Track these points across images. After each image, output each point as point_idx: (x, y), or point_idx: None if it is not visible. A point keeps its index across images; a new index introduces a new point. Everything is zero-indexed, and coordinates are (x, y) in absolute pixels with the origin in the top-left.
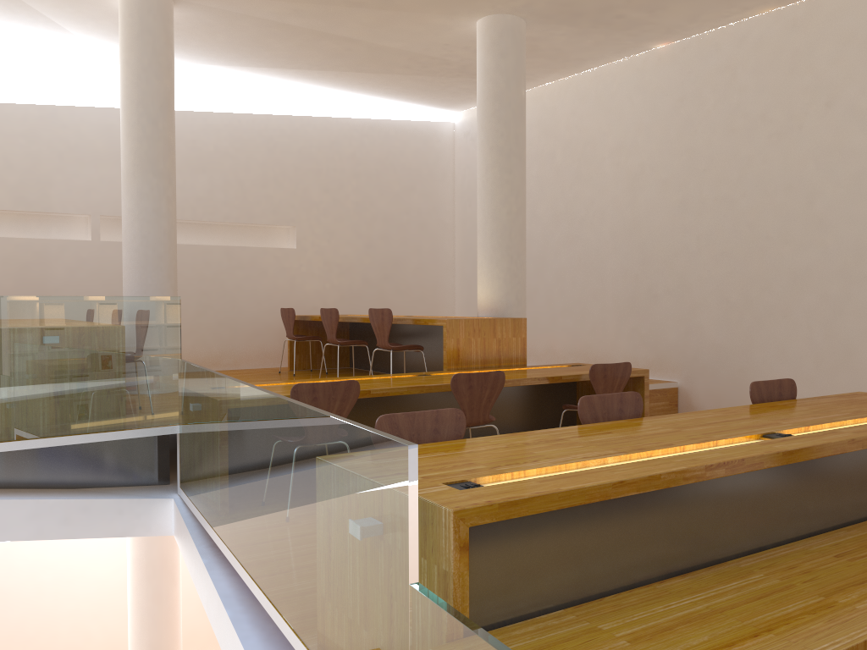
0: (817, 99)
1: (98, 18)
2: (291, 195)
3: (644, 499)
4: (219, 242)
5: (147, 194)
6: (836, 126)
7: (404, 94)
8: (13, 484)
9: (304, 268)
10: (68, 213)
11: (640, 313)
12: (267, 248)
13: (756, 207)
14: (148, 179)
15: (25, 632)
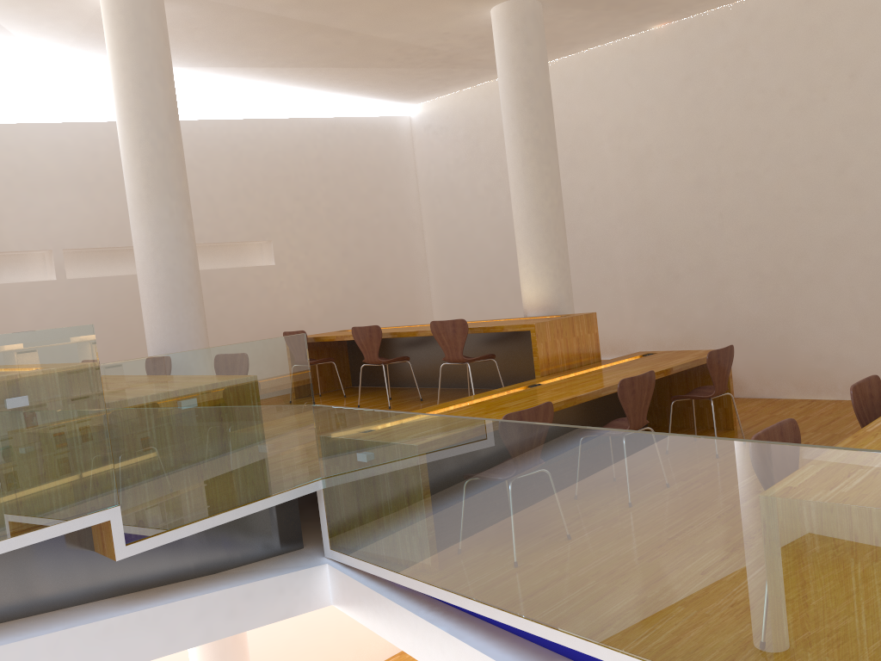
0: (840, 71)
1: (59, 17)
2: (263, 207)
3: None
4: None
5: (167, 219)
6: (863, 96)
7: (369, 89)
8: (154, 582)
9: (285, 285)
10: (25, 251)
11: (661, 294)
12: (245, 267)
13: (783, 180)
14: (166, 203)
15: None
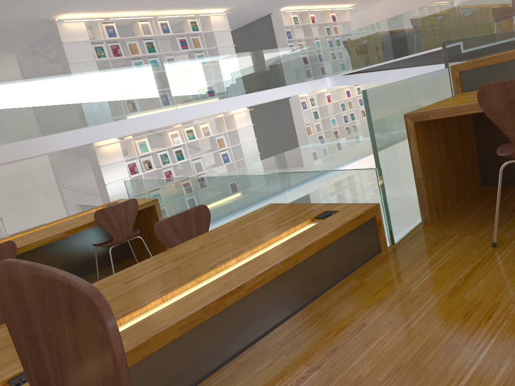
0: None
1: None
2: None
3: None
4: None
5: None
6: None
7: None
8: None
9: None
10: None
11: None
12: None
13: None
14: None
15: None
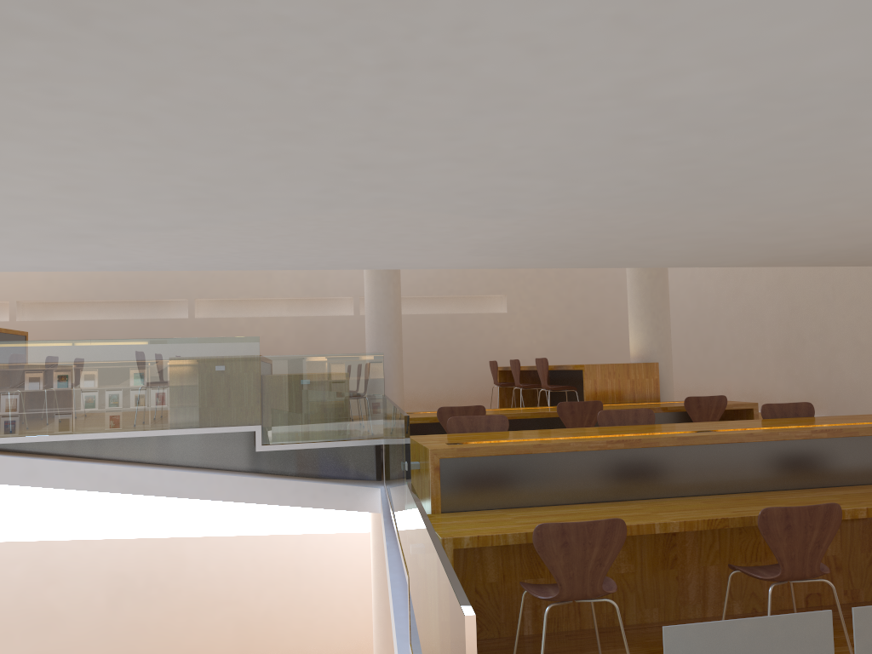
0: None
1: None
2: (501, 270)
3: (559, 456)
4: (447, 311)
5: (379, 282)
6: None
7: None
8: (286, 473)
9: (514, 328)
10: (338, 296)
11: (793, 356)
12: (483, 313)
13: None
14: (380, 271)
15: (312, 602)
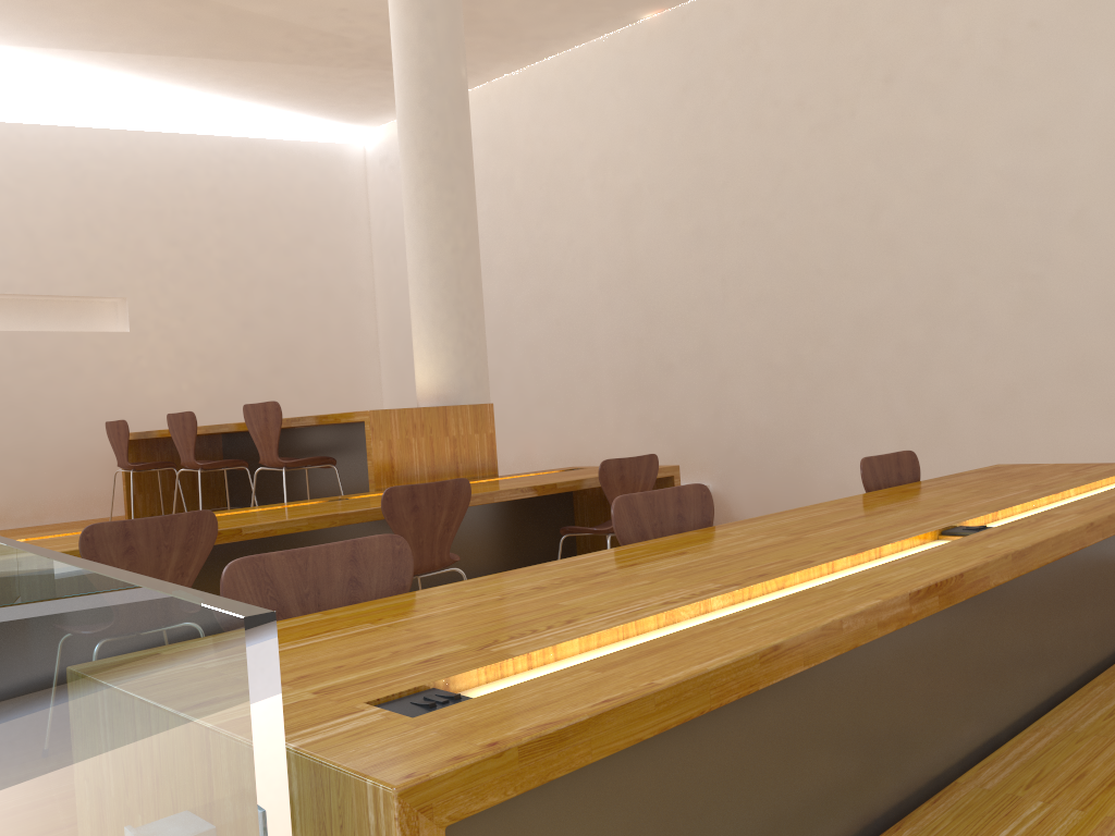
0: (872, 74)
1: None
2: (117, 251)
3: (816, 680)
4: None
5: None
6: (901, 109)
7: (286, 98)
8: None
9: (145, 362)
10: None
11: (650, 393)
12: (80, 333)
13: (800, 230)
14: None
15: None
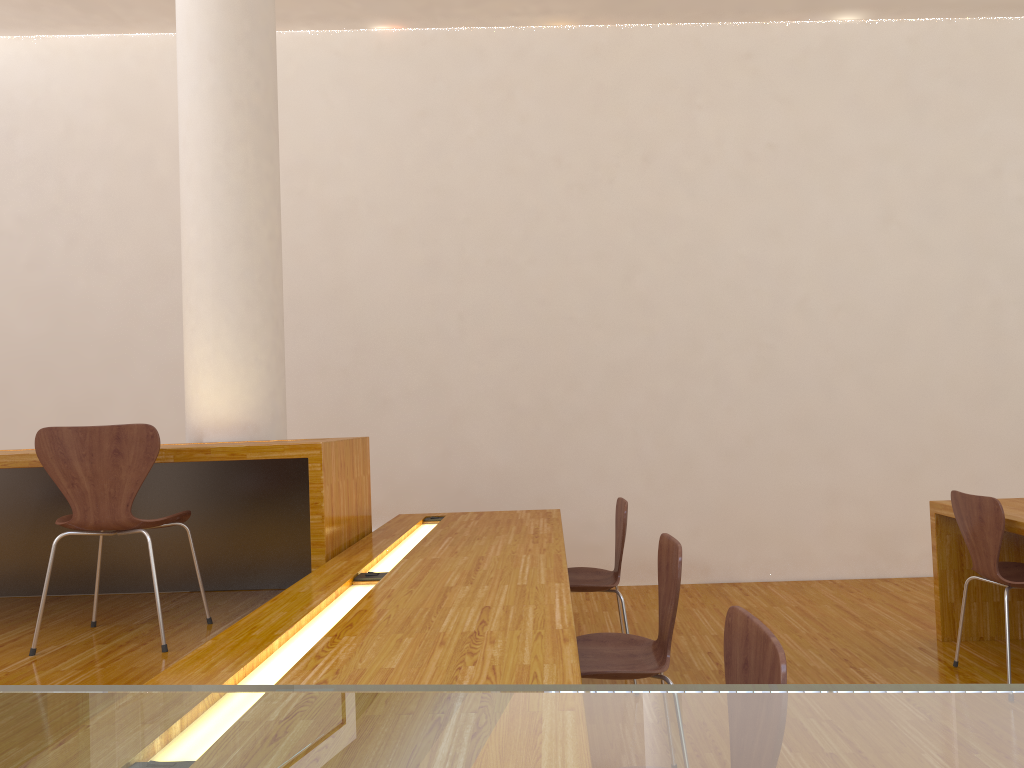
0: (631, 150)
1: None
2: None
3: None
4: None
5: None
6: (658, 187)
7: None
8: None
9: None
10: None
11: (356, 429)
12: None
13: (553, 278)
14: None
15: None
